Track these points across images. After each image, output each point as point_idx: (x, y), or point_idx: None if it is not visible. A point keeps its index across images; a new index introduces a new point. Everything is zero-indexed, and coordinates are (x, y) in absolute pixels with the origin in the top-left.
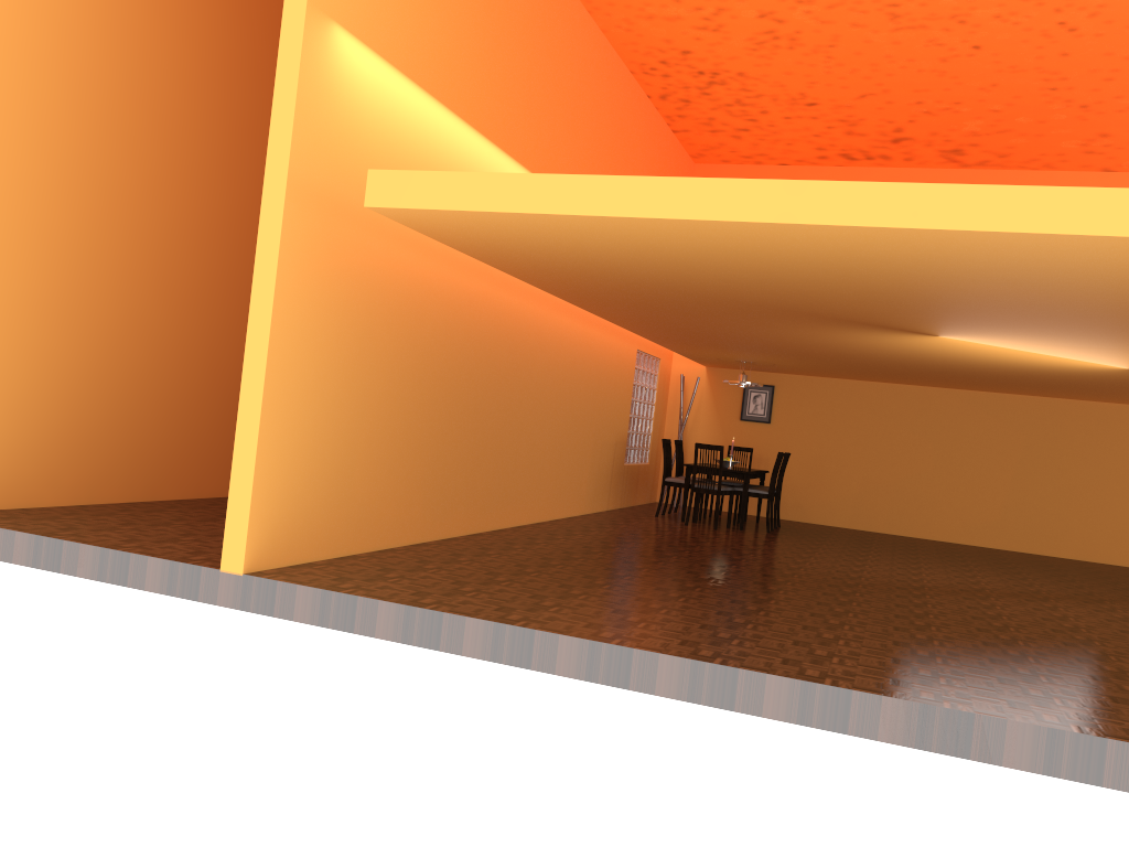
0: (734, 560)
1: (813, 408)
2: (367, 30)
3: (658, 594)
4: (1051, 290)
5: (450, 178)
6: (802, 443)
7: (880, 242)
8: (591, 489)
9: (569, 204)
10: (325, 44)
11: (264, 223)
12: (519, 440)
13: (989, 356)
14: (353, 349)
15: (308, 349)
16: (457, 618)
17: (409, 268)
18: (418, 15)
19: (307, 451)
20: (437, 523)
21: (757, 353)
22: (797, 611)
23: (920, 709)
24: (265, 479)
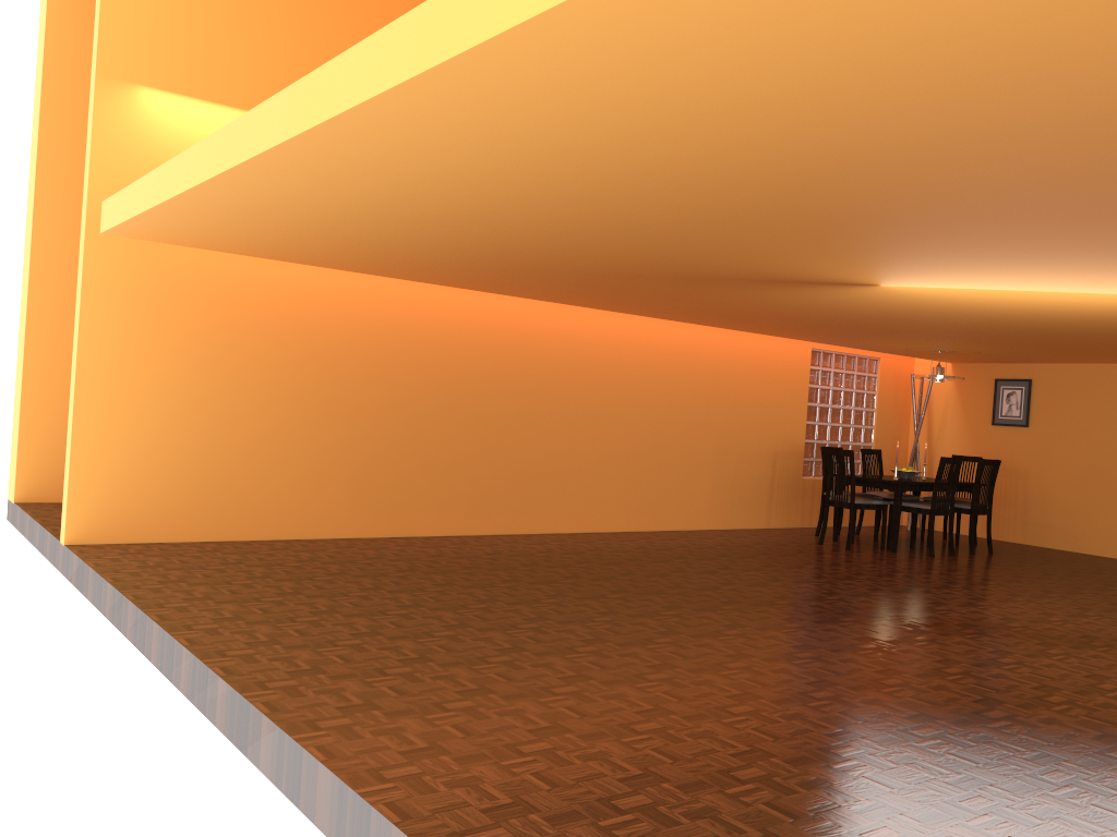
0: (703, 573)
1: (1081, 404)
2: (192, 84)
3: (413, 587)
4: (631, 201)
5: (119, 196)
6: (1069, 451)
7: (309, 181)
8: (721, 502)
9: (146, 201)
10: (128, 105)
11: (79, 259)
12: (540, 445)
13: (1057, 306)
14: (208, 358)
15: (136, 359)
16: (105, 583)
17: (293, 283)
18: (274, 59)
19: (146, 446)
20: (382, 521)
21: (894, 337)
22: (527, 614)
23: (231, 694)
24: (86, 467)
